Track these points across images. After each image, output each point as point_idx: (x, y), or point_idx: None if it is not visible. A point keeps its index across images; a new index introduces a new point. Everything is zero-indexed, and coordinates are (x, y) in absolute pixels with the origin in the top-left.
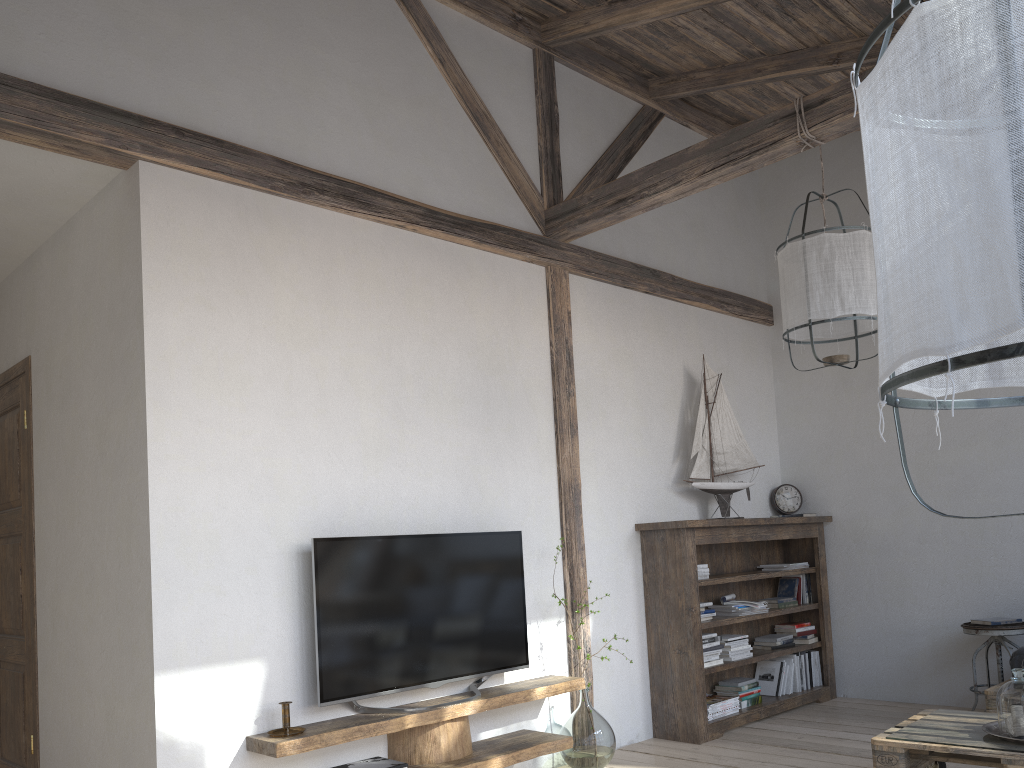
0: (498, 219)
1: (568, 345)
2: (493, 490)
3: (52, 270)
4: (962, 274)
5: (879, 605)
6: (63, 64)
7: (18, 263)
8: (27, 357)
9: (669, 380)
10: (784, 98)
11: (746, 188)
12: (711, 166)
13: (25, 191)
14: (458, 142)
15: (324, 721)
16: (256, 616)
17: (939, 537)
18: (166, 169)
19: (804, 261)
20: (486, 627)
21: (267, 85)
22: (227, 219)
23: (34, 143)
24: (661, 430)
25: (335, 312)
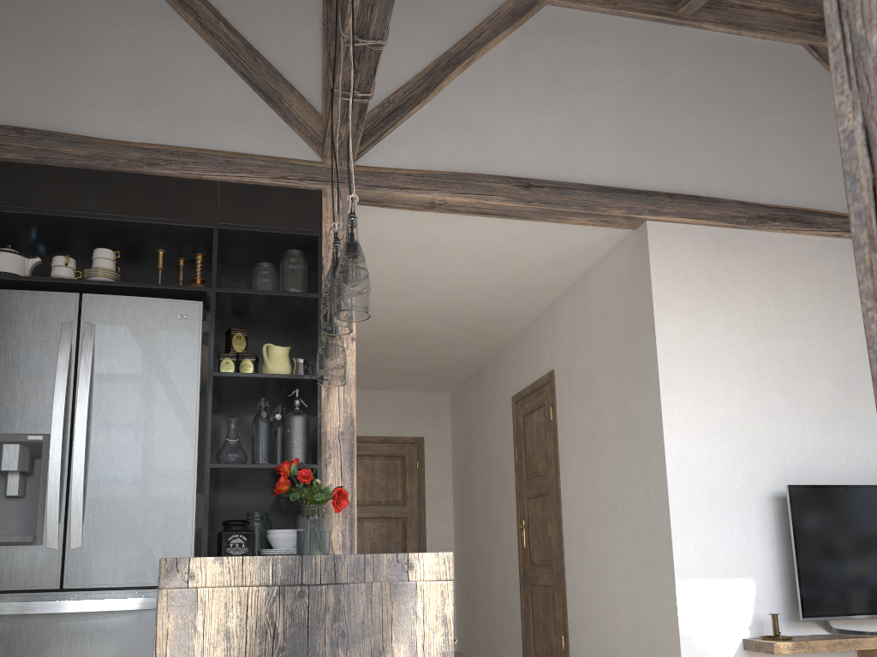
0: None
1: None
2: None
3: (571, 308)
4: None
5: None
6: (598, 168)
7: (542, 308)
8: (551, 370)
9: None
10: None
11: None
12: None
13: (564, 256)
14: None
15: (803, 635)
16: (744, 545)
17: None
18: (663, 223)
19: None
20: None
21: (727, 151)
22: (705, 251)
23: (582, 222)
24: None
25: (789, 309)
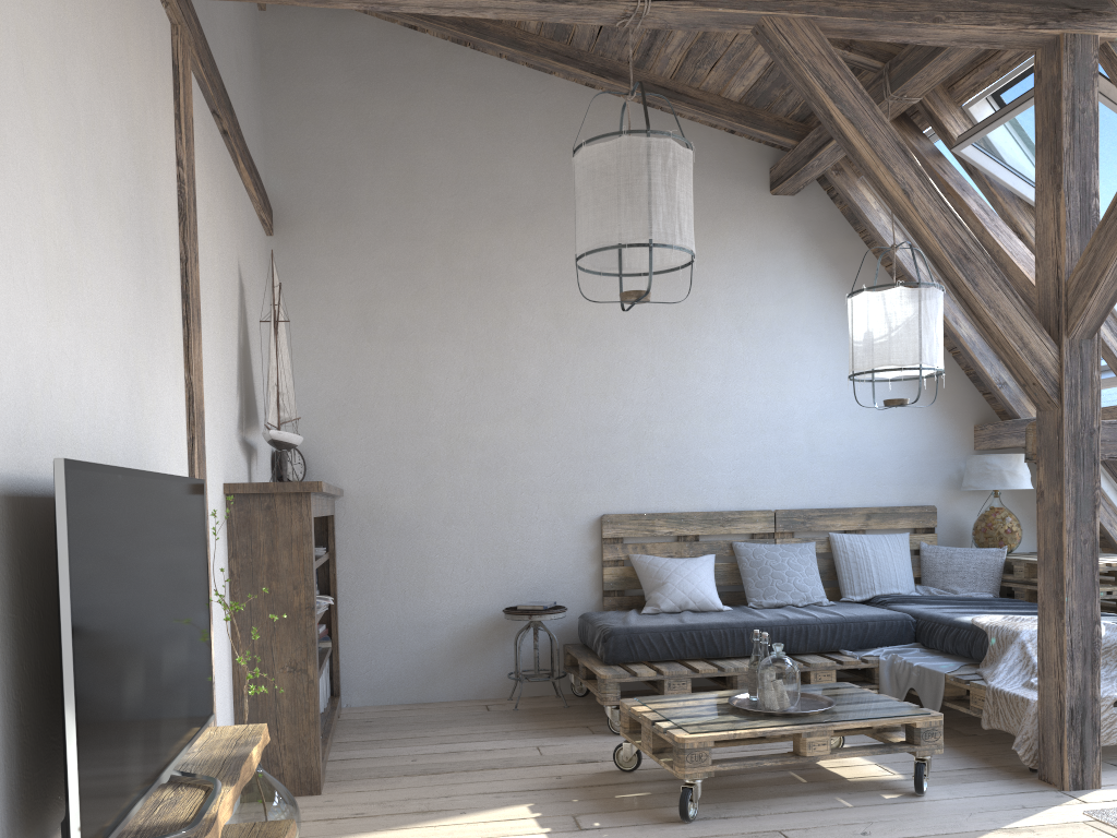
0: None
1: (193, 175)
2: (149, 402)
3: None
4: None
5: (396, 595)
6: None
7: None
8: None
9: (233, 275)
10: None
11: (256, 38)
12: None
13: None
14: None
15: None
16: None
17: (467, 518)
18: None
19: (648, 165)
20: (191, 654)
21: None
22: None
23: None
24: (231, 347)
25: None
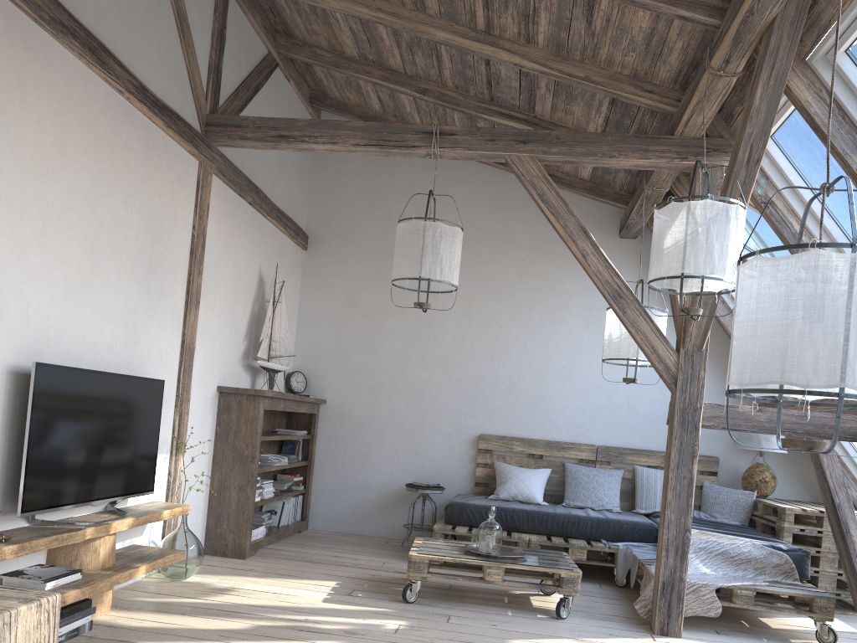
0: (178, 110)
1: (204, 232)
2: (143, 341)
3: None
4: (817, 360)
5: (348, 466)
6: None
7: None
8: None
9: (250, 276)
10: (362, 93)
11: None
12: (364, 142)
13: None
14: (164, 32)
15: (8, 530)
16: None
17: (396, 425)
18: None
19: (423, 236)
20: (134, 457)
21: None
22: None
23: None
24: (241, 315)
25: (64, 153)
